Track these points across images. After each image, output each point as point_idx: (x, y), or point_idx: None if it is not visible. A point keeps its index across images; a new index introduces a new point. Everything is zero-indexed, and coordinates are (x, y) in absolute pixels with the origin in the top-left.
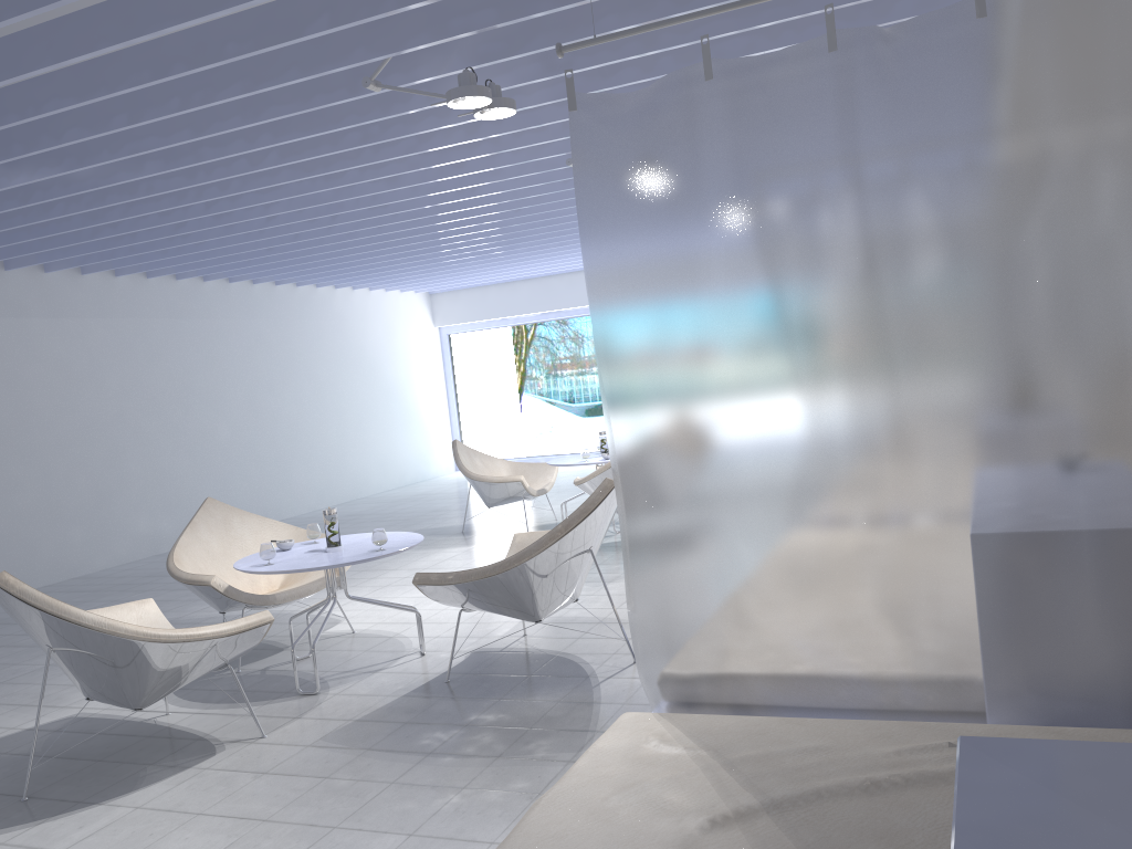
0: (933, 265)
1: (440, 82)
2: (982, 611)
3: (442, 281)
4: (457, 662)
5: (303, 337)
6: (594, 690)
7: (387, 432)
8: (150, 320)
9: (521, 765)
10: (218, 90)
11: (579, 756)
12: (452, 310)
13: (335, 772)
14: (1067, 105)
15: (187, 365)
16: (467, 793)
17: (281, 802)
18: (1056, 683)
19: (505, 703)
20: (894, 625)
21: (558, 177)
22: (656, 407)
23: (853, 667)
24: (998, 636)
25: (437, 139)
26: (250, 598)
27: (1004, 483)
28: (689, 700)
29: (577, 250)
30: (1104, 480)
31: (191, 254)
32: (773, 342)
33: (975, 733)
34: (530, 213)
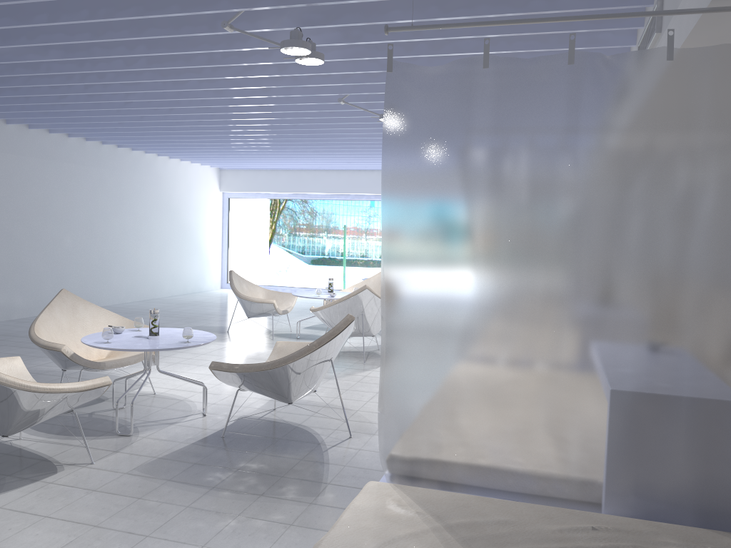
0: (616, 214)
1: (270, 33)
2: (613, 441)
3: (231, 162)
4: (228, 423)
5: (131, 185)
6: (324, 454)
7: (179, 257)
8: (27, 157)
9: (277, 502)
10: (118, 10)
11: (317, 500)
12: (234, 182)
13: (146, 494)
14: (715, 126)
15: (48, 192)
16: (240, 519)
17: (107, 513)
18: (652, 492)
19: (264, 457)
20: (555, 442)
21: (329, 108)
22: (417, 279)
23: (523, 466)
24: (622, 458)
25: (257, 70)
26: (87, 363)
27: (639, 360)
28: (412, 476)
29: (324, 156)
30: (702, 367)
31: (64, 117)
32: (502, 247)
33: (605, 521)
34: (302, 128)
